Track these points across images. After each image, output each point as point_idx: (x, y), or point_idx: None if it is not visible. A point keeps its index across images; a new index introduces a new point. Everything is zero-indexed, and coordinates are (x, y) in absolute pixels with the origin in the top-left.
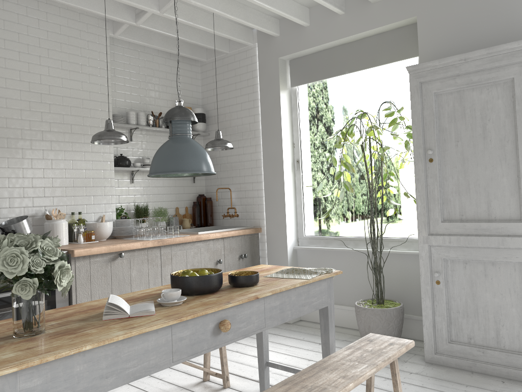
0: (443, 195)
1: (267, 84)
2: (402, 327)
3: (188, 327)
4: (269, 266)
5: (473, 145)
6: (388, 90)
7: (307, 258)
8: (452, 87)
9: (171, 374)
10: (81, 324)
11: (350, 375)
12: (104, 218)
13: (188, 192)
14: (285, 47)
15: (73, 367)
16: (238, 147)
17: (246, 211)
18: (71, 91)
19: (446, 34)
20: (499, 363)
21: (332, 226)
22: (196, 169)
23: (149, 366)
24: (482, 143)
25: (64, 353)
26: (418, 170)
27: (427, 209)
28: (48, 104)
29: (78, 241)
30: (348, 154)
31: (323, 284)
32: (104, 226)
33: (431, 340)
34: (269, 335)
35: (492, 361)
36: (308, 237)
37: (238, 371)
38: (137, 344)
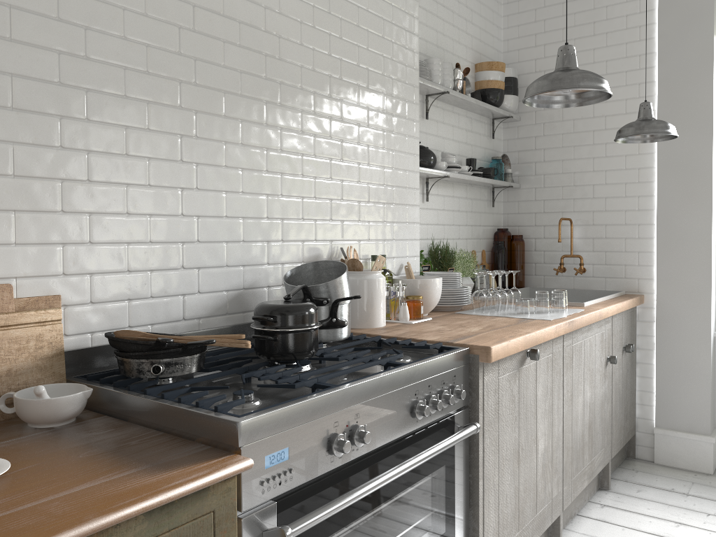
0: None
1: (681, 24)
2: None
3: None
4: None
5: None
6: None
7: None
8: None
9: None
10: None
11: None
12: (411, 269)
13: (485, 224)
14: None
15: None
16: (594, 143)
17: (607, 262)
18: None
19: None
20: None
21: None
22: None
23: None
24: None
25: None
26: None
27: None
28: (339, 19)
29: (402, 318)
30: None
31: None
32: (435, 287)
33: None
34: (715, 504)
35: None
36: None
37: None
38: None
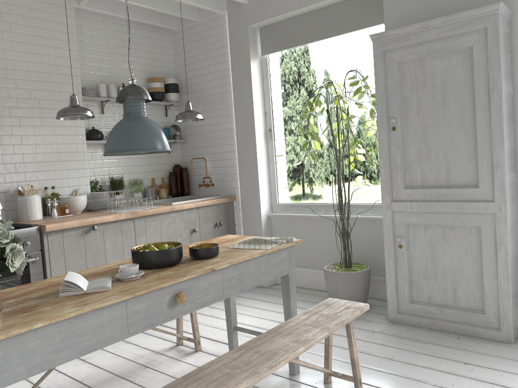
0: (406, 163)
1: (238, 53)
2: (371, 288)
3: (143, 301)
4: (235, 236)
5: (434, 113)
6: (371, 51)
7: (280, 224)
8: (414, 55)
9: (146, 340)
10: (38, 301)
11: (302, 340)
12: (78, 192)
13: (164, 163)
14: (254, 14)
15: (25, 343)
16: (212, 117)
17: (221, 180)
18: (37, 65)
19: (410, 0)
20: (455, 320)
21: (317, 189)
22: (149, 148)
23: (104, 339)
24: (442, 111)
25: (15, 332)
26: (382, 138)
27: (391, 176)
28: (14, 79)
29: (52, 215)
30: (333, 118)
31: (284, 253)
32: (77, 200)
33: (394, 301)
34: (244, 299)
35: (449, 318)
36: (281, 204)
37: (211, 335)
38: (91, 319)
